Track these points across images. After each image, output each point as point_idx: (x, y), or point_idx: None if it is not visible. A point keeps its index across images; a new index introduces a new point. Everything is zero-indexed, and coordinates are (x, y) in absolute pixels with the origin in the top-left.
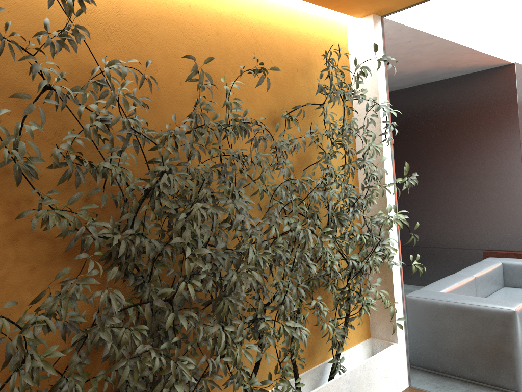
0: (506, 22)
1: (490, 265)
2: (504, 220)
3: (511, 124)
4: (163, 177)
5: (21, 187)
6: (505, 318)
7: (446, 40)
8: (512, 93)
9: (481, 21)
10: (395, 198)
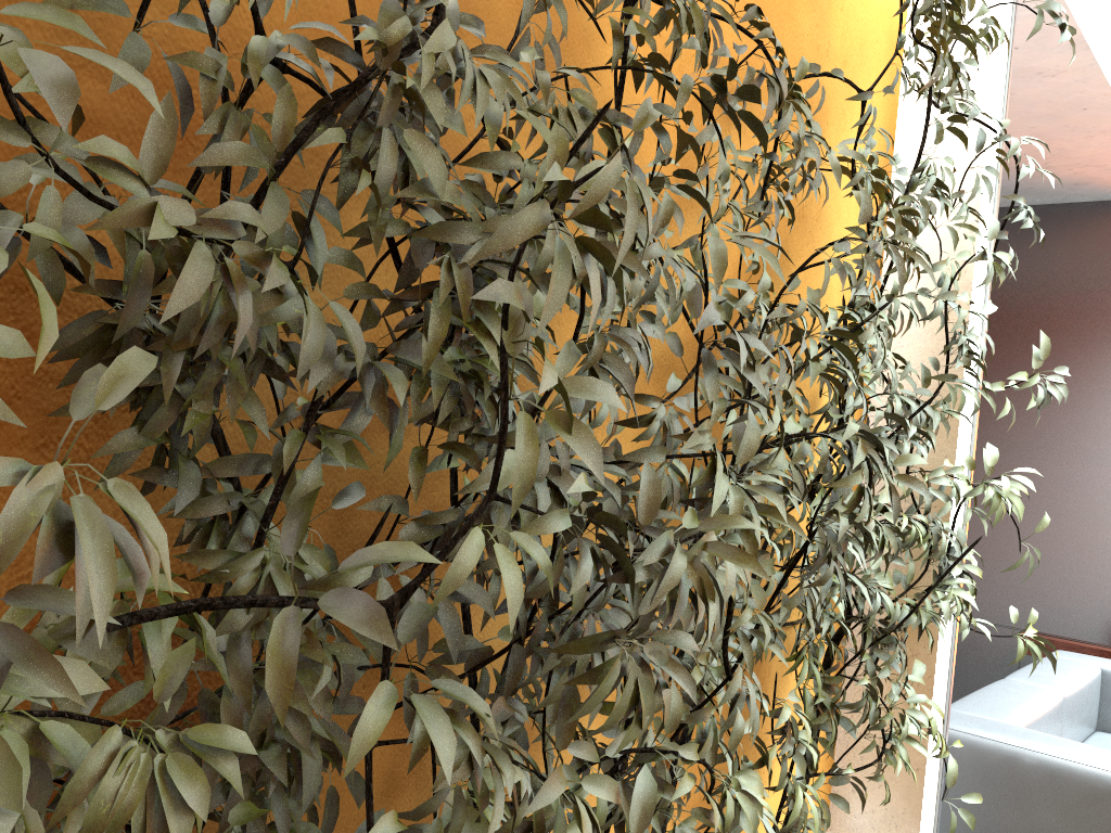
0: None
1: (1083, 671)
2: (1082, 566)
3: None
4: (443, 32)
5: None
6: None
7: (1098, 69)
8: None
9: None
10: (972, 437)
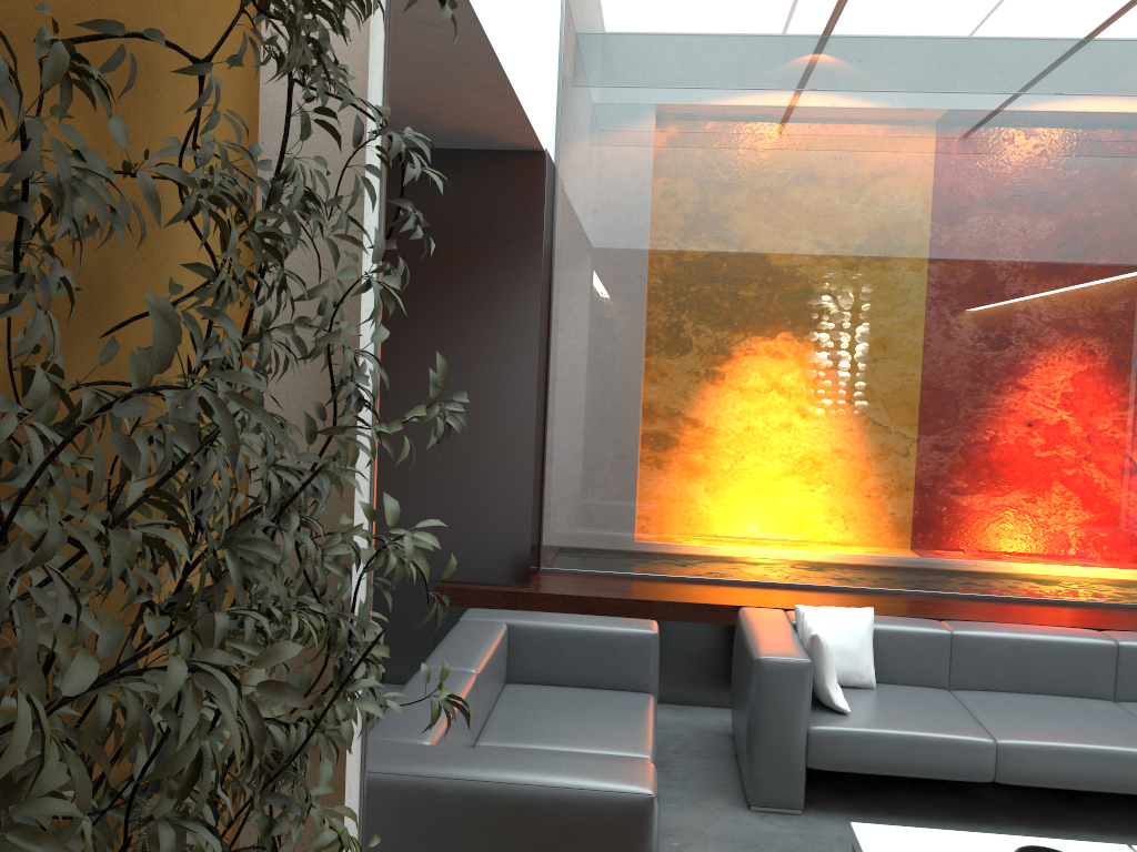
0: (545, 51)
1: (492, 635)
2: (487, 513)
3: (524, 290)
4: None
5: None
6: (629, 821)
7: (480, 26)
8: (535, 220)
9: (523, 20)
10: (373, 469)
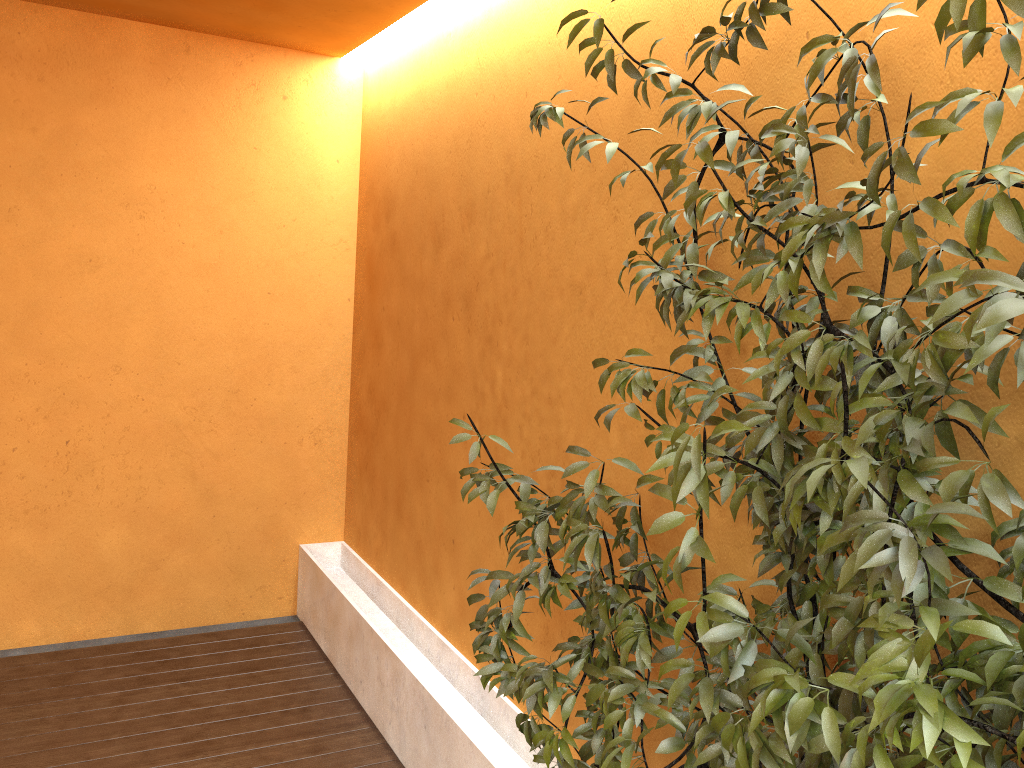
0: None
1: None
2: None
3: None
4: (792, 340)
5: (736, 323)
6: None
7: None
8: None
9: None
10: None
